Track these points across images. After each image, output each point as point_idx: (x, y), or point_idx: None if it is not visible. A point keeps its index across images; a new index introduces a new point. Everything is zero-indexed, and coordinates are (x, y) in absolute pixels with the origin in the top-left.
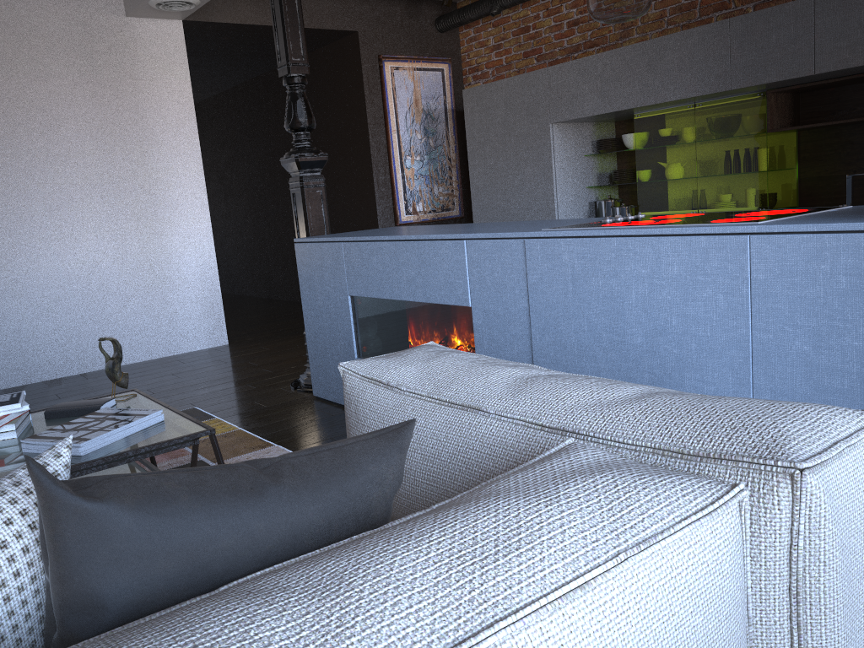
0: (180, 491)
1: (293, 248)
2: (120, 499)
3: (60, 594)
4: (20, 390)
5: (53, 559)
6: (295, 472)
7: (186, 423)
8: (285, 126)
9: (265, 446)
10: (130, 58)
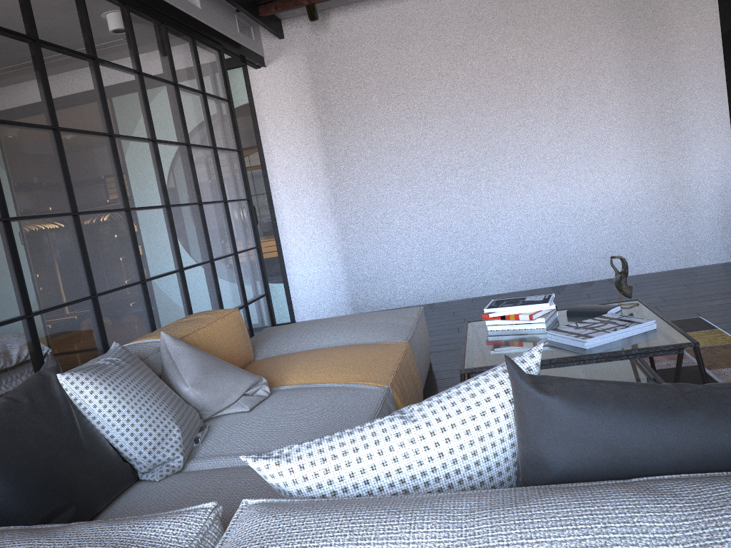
0: (607, 398)
1: None
2: (561, 395)
3: (521, 451)
4: (562, 288)
5: (518, 427)
6: (714, 401)
7: (673, 334)
8: None
9: None
10: (662, 8)
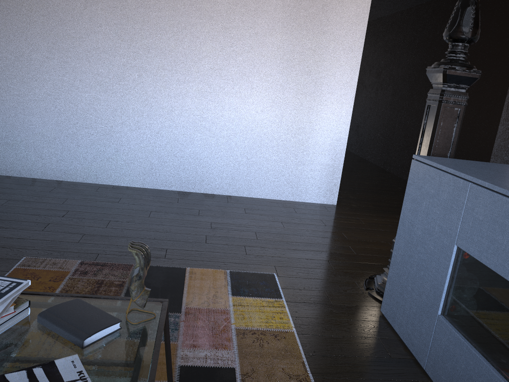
0: None
1: (412, 139)
2: None
3: None
4: (184, 196)
5: None
6: None
7: None
8: (444, 34)
9: (302, 381)
10: None
